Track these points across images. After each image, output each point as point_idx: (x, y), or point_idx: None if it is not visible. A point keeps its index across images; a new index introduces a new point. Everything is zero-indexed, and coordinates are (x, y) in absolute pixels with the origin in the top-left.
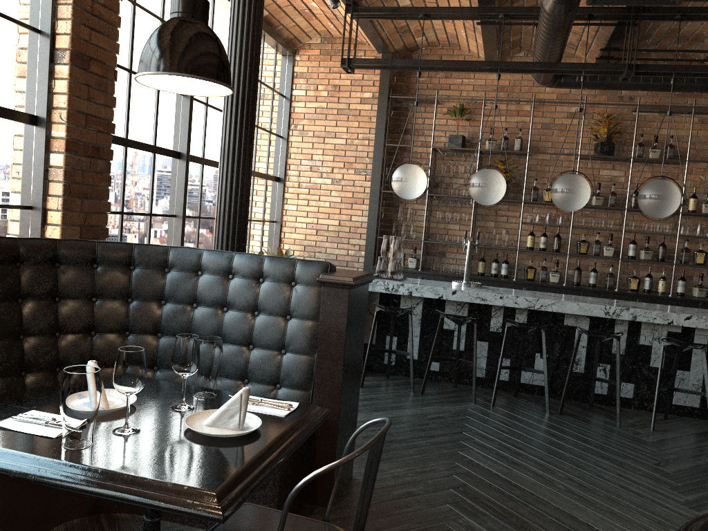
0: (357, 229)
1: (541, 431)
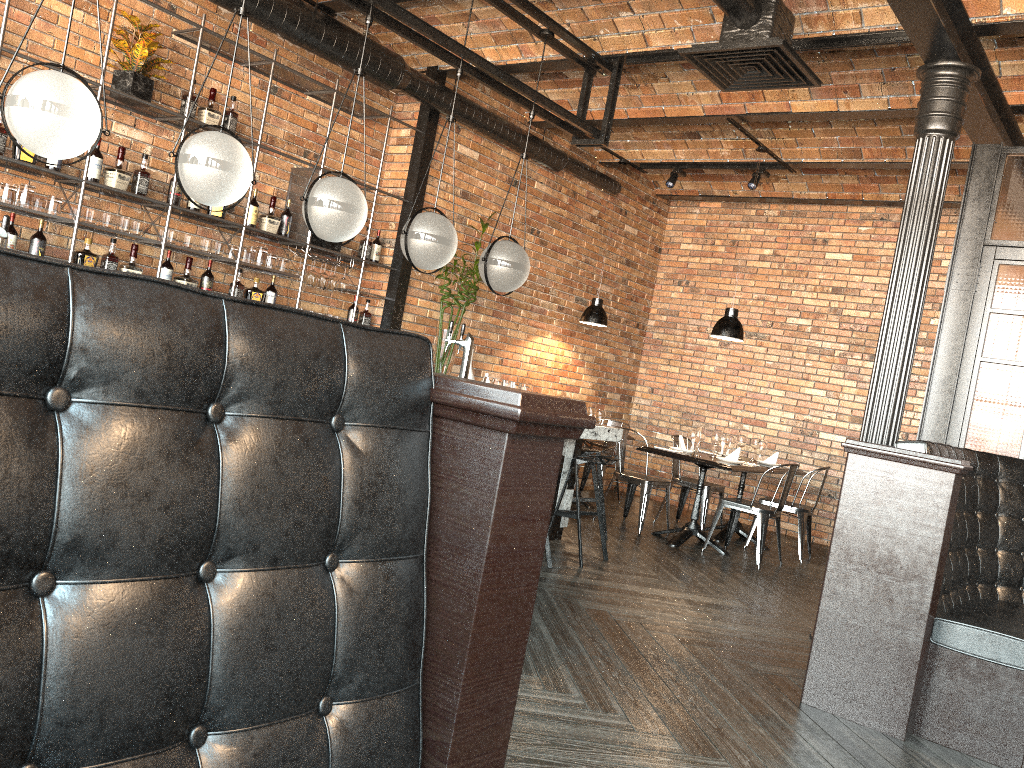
0: None
1: None
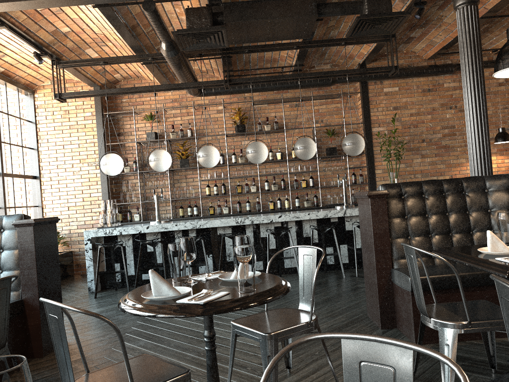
0: (96, 202)
1: None
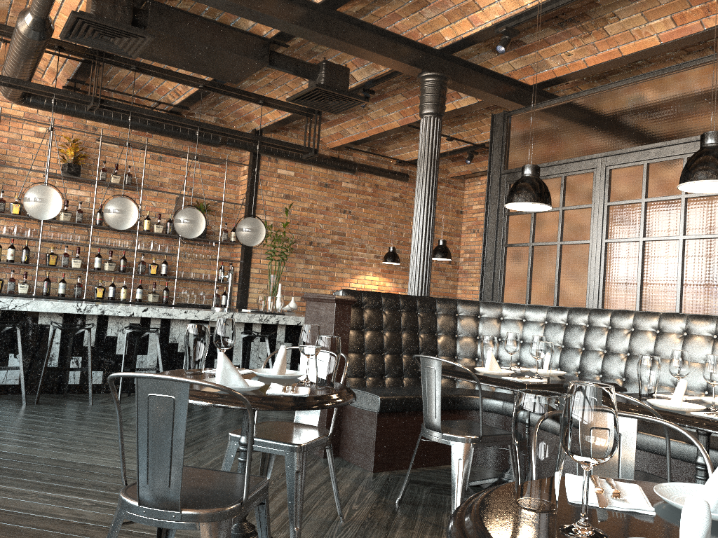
0: None
1: (20, 416)
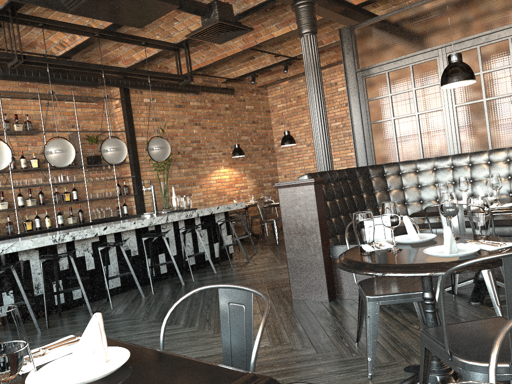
0: None
1: None
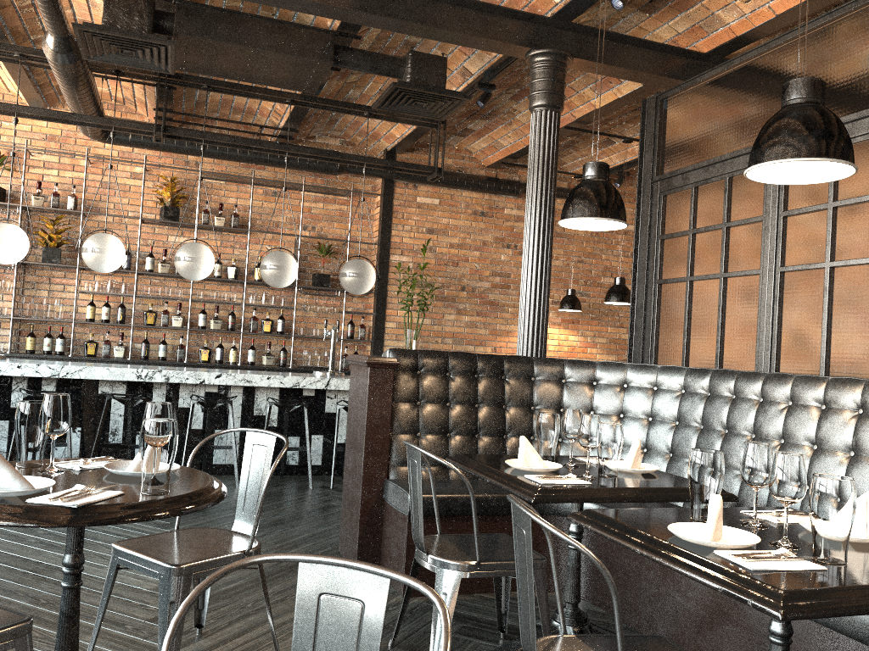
0: None
1: None
